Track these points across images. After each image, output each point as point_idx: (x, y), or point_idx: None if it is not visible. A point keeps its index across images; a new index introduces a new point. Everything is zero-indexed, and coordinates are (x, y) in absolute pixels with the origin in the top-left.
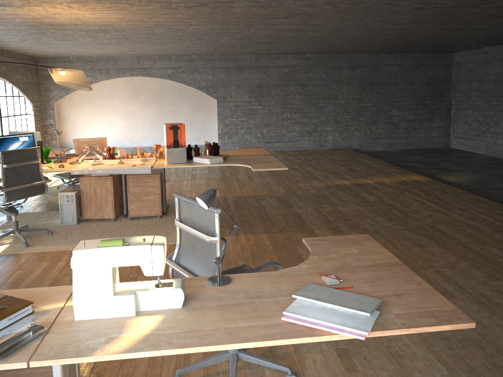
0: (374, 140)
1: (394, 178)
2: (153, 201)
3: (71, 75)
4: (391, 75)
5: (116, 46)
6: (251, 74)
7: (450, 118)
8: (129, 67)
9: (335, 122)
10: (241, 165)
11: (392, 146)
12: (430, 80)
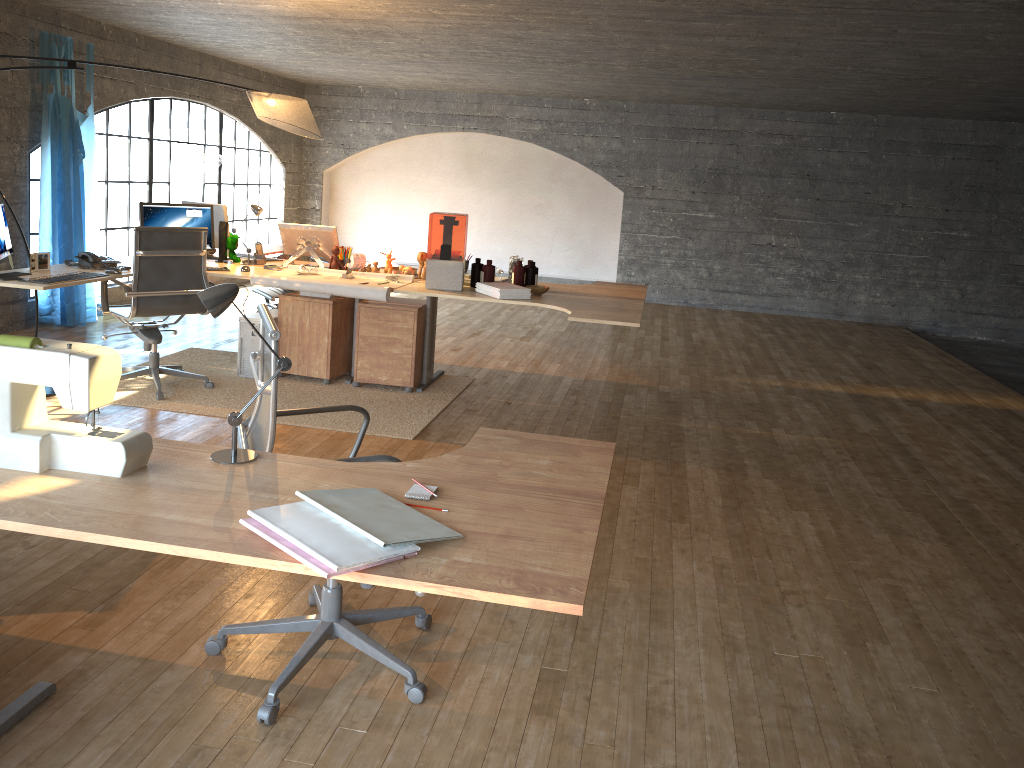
0: (967, 315)
1: (956, 397)
2: (400, 357)
3: (281, 107)
4: None
5: (425, 69)
6: (702, 146)
7: None
8: (462, 114)
9: (877, 265)
10: (558, 308)
11: (1013, 334)
12: None
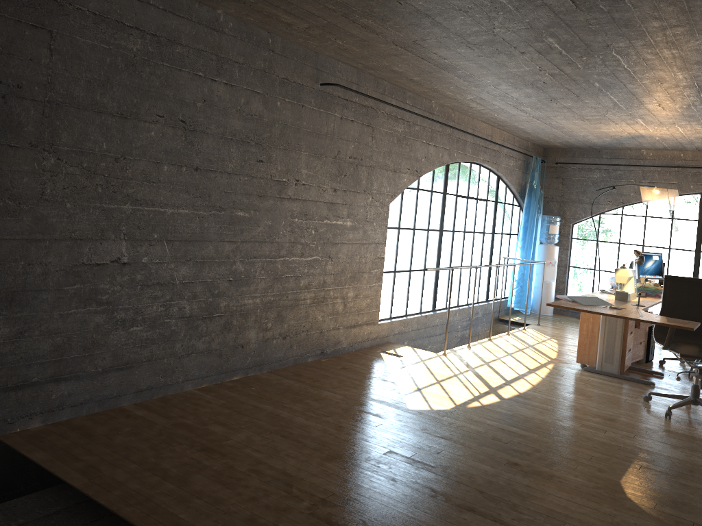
0: None
1: None
2: None
3: None
4: None
5: None
6: None
7: None
8: None
9: None
10: None
11: None
12: None
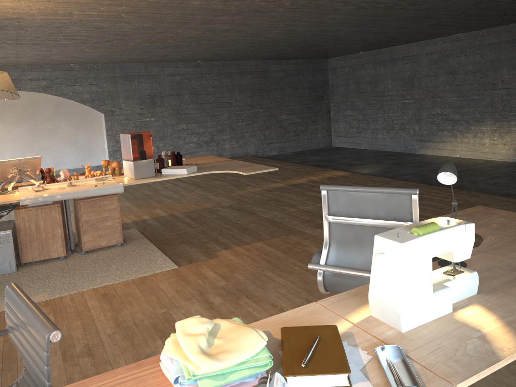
0: (268, 145)
1: (319, 176)
2: (112, 227)
3: None
4: (278, 81)
5: None
6: (141, 84)
7: (330, 119)
8: None
9: (231, 130)
10: (222, 171)
11: (285, 149)
12: (311, 84)
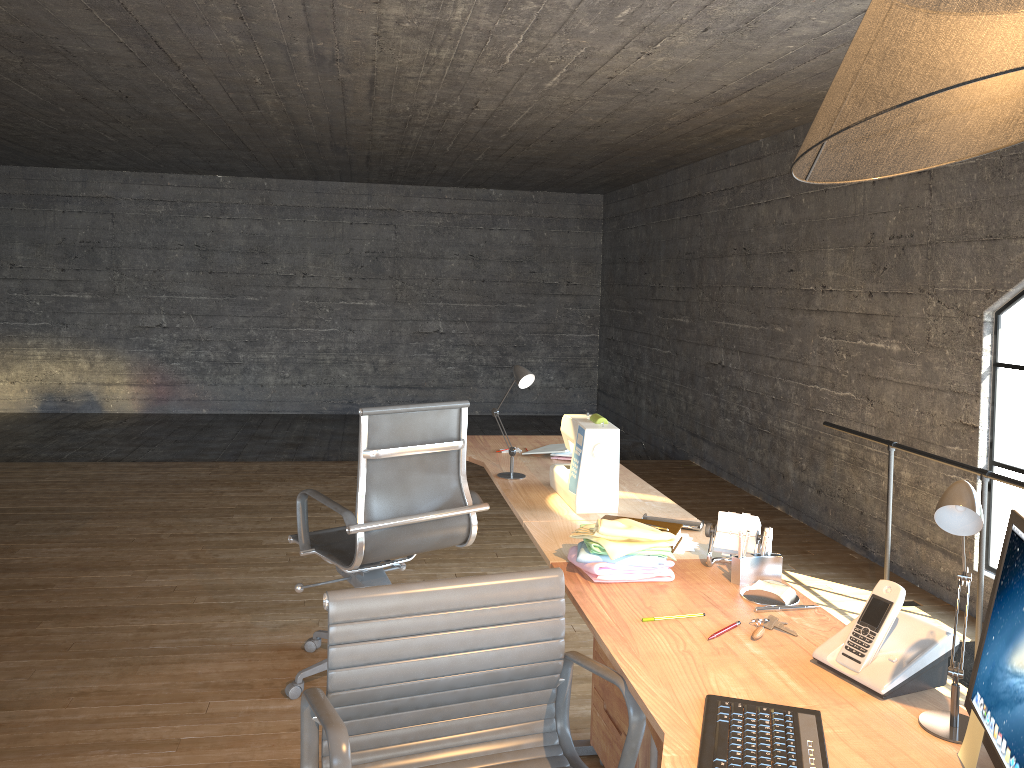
0: None
1: None
2: None
3: None
4: None
5: None
6: None
7: None
8: None
9: None
10: None
11: None
12: None
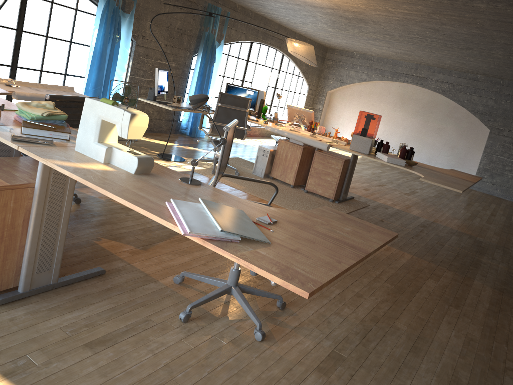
0: None
1: None
2: (330, 183)
3: (299, 47)
4: None
5: (387, 45)
6: None
7: None
8: (404, 73)
9: None
10: (418, 173)
11: None
12: None
